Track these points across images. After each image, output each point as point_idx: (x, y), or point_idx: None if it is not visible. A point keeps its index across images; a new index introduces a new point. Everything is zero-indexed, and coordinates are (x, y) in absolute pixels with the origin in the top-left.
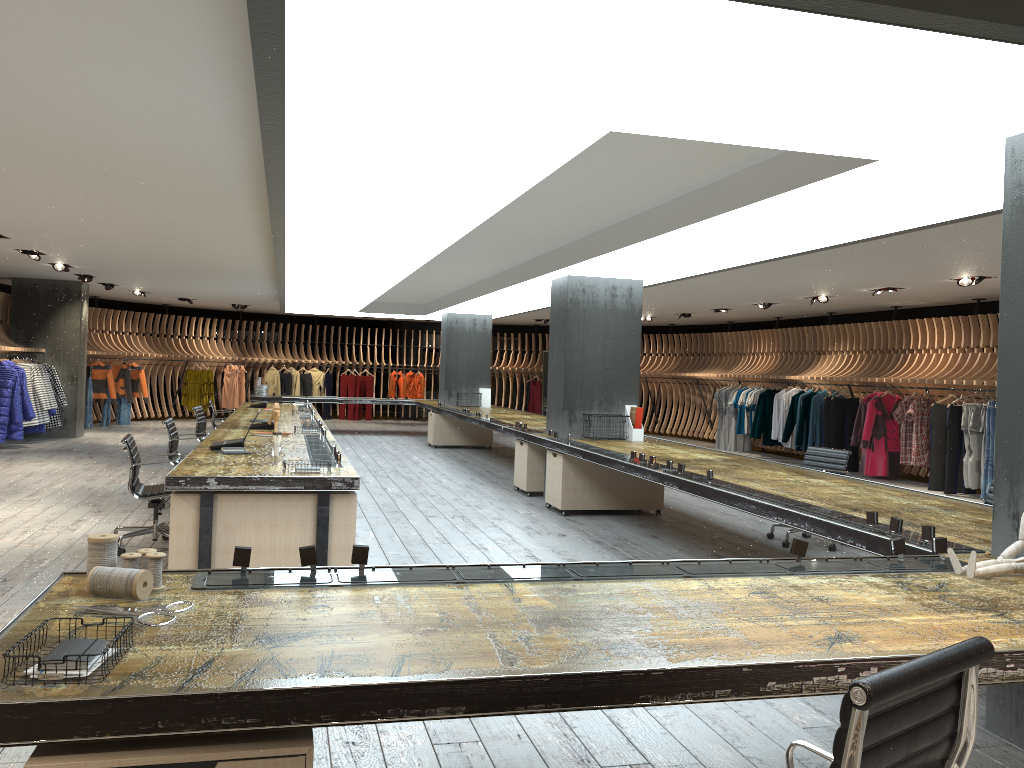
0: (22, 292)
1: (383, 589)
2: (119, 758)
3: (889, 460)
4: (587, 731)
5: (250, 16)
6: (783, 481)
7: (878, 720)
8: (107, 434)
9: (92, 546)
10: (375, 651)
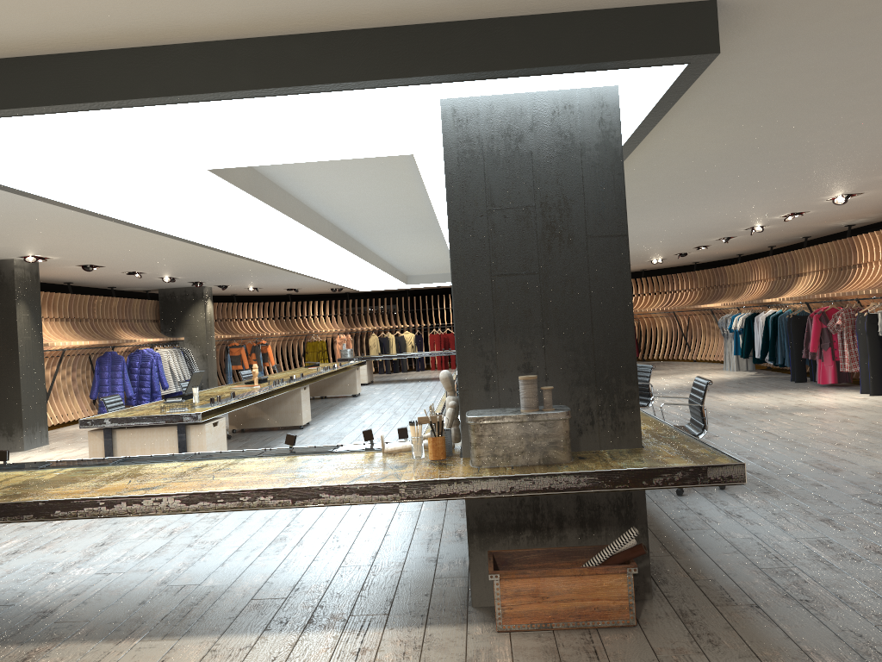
0: (165, 298)
1: None
2: None
3: (837, 368)
4: (197, 568)
5: None
6: None
7: None
8: None
9: None
10: None
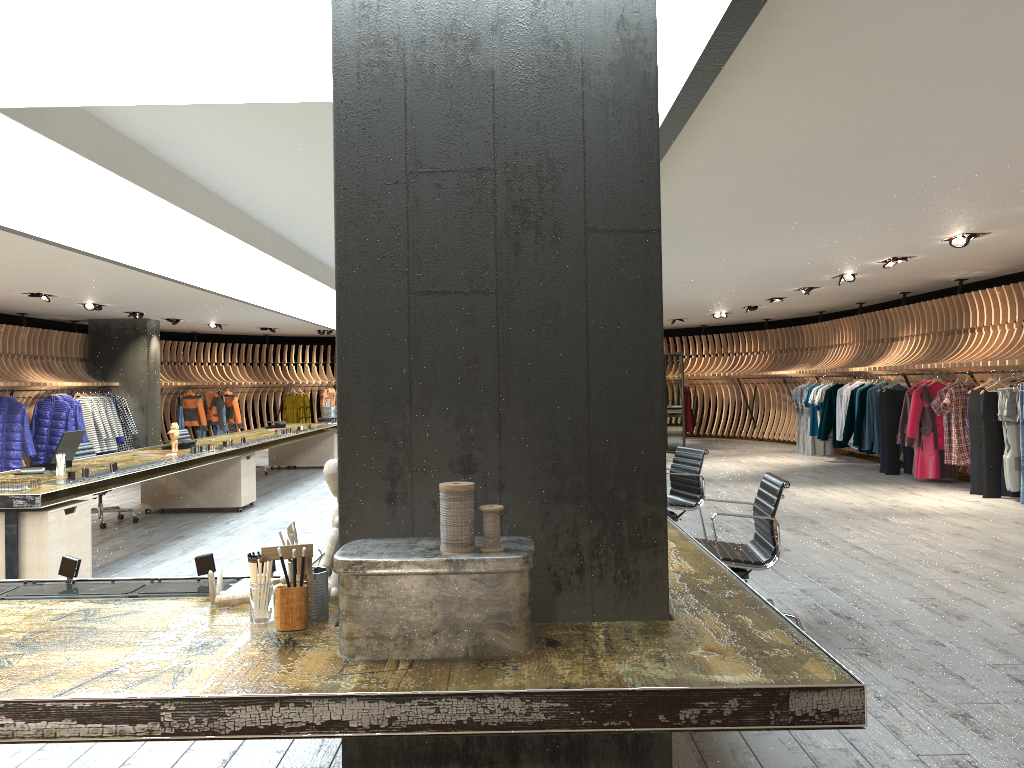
0: (97, 332)
1: None
2: None
3: (941, 460)
4: None
5: None
6: None
7: None
8: None
9: None
10: None
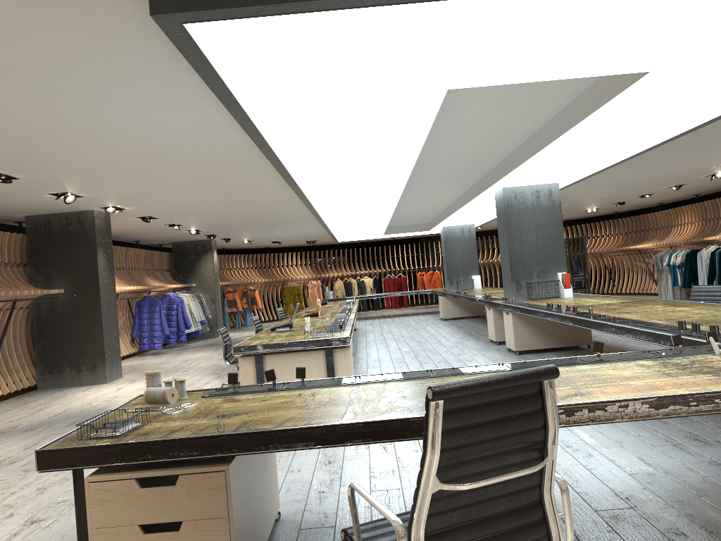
0: (178, 251)
1: (308, 390)
2: (129, 474)
3: None
4: None
5: (195, 69)
6: (653, 311)
7: (461, 411)
8: (237, 333)
9: (147, 377)
10: (275, 417)
